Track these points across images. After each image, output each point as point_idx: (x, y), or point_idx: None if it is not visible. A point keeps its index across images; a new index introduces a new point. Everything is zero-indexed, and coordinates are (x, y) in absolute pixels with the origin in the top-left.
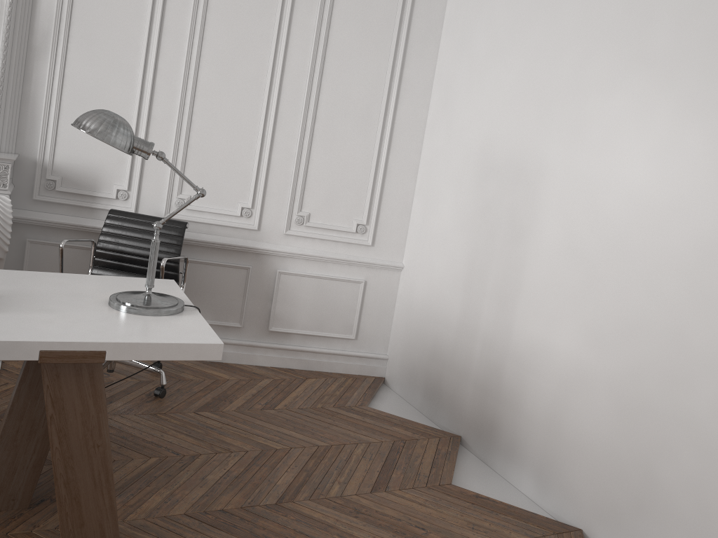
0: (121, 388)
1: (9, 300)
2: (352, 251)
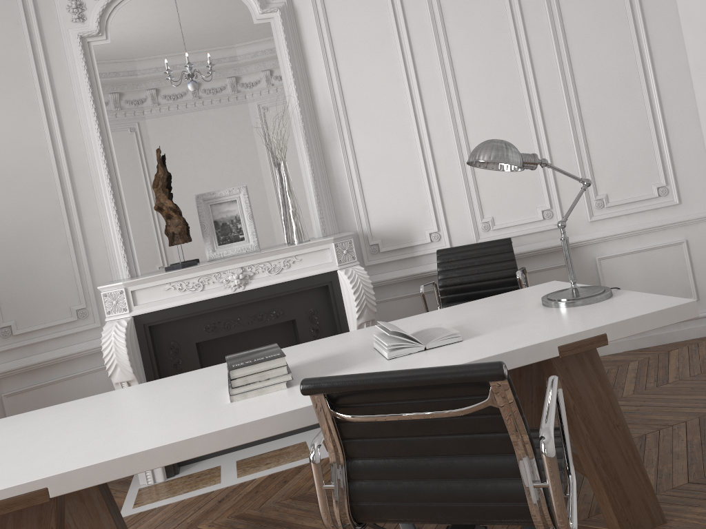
0: None
1: (473, 325)
2: (661, 216)
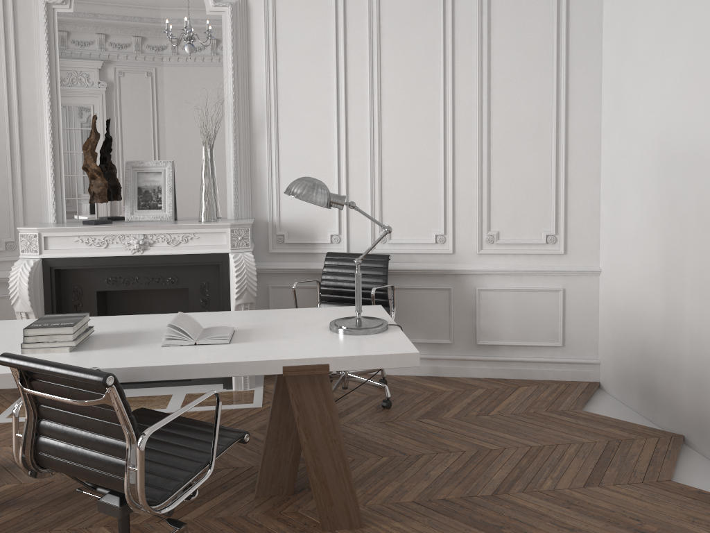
0: (355, 402)
1: (259, 332)
2: (545, 262)
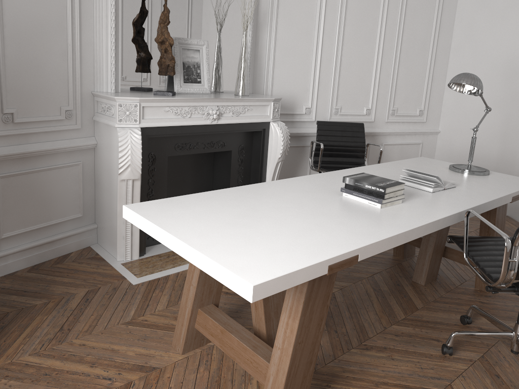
0: None
1: None
2: (416, 127)
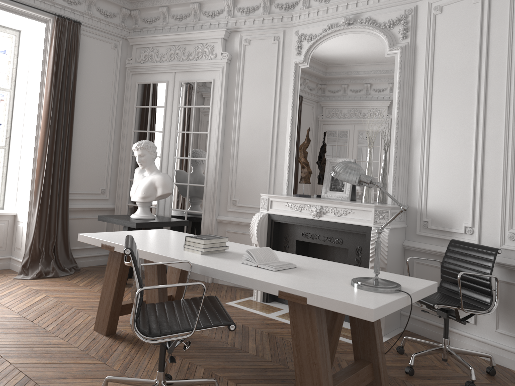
0: (447, 374)
1: (307, 271)
2: None
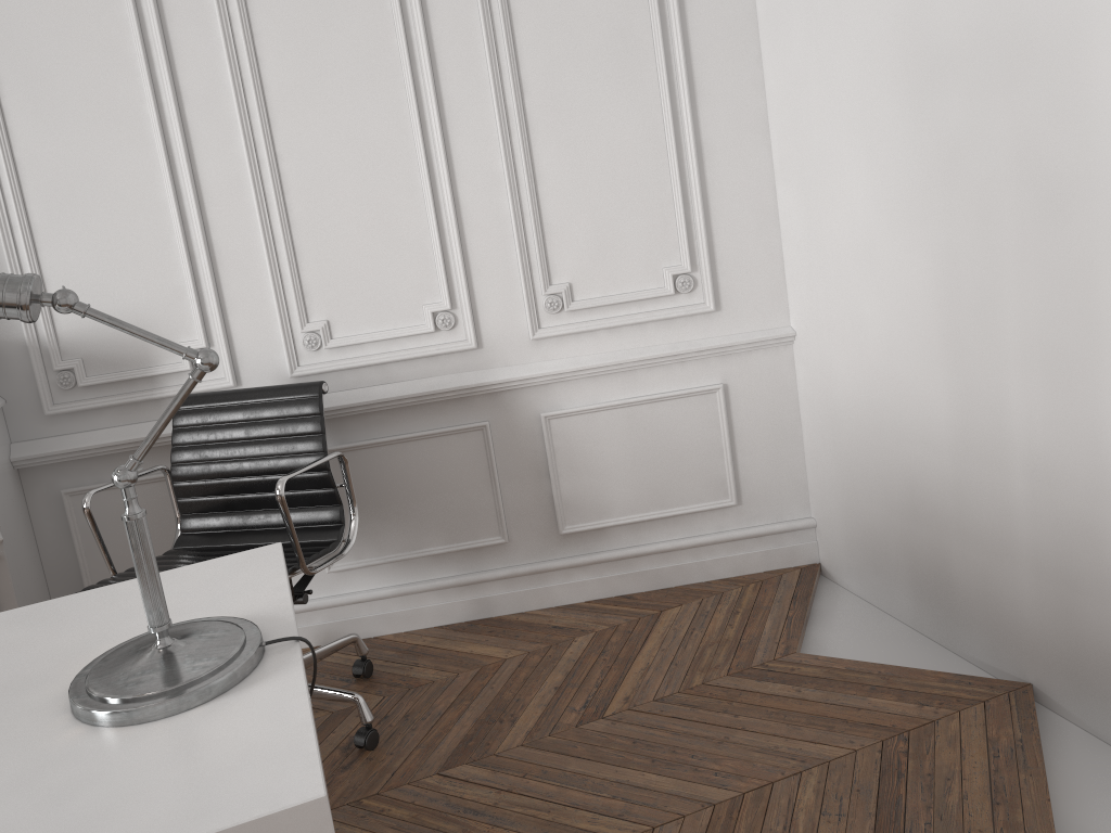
0: None
1: None
2: (679, 334)
